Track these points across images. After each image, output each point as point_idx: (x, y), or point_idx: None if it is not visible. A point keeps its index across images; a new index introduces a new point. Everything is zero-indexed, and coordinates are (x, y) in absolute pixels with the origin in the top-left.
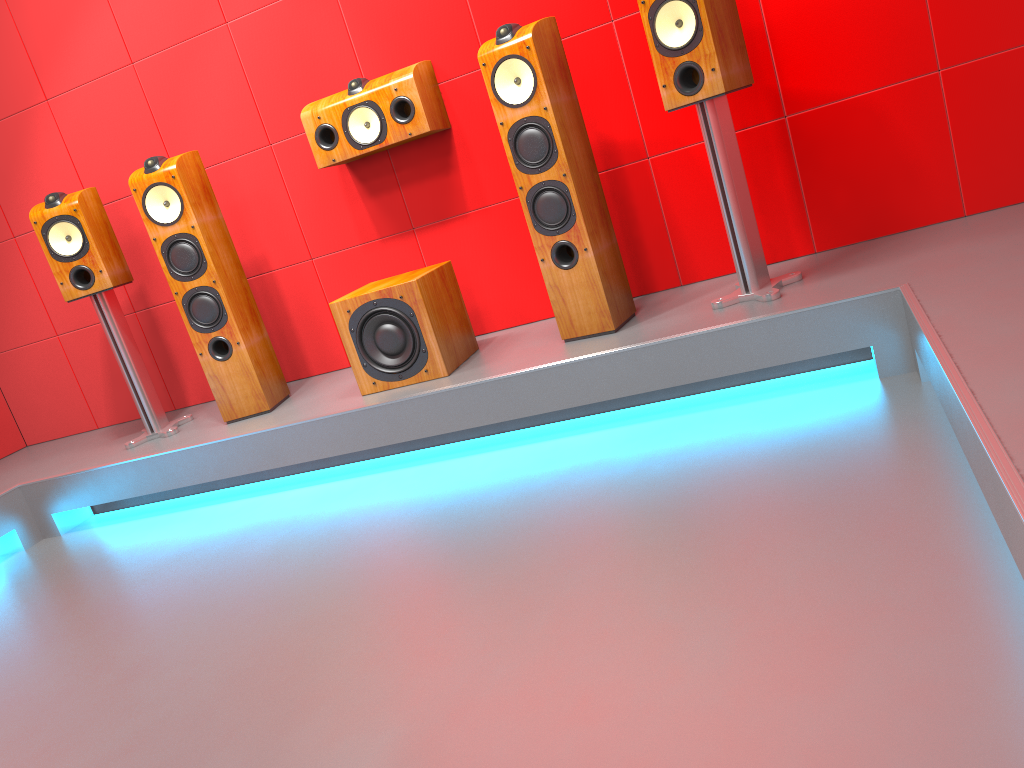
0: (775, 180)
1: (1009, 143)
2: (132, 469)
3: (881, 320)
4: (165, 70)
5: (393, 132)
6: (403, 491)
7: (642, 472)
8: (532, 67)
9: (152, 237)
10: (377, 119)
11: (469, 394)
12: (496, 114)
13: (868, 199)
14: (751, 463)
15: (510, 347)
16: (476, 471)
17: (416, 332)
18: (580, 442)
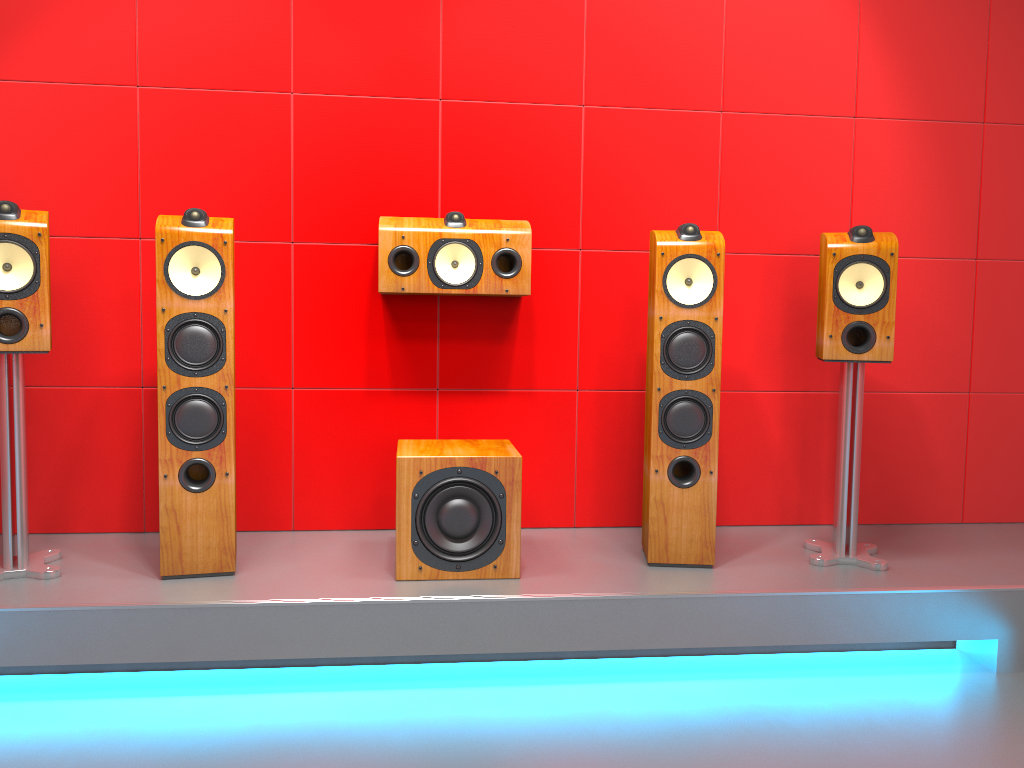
0: (820, 446)
1: (1005, 469)
2: (9, 623)
3: (1011, 615)
4: (182, 111)
5: (487, 282)
6: (497, 724)
7: (853, 747)
8: (716, 274)
9: (160, 306)
10: (473, 262)
11: (576, 609)
12: (657, 306)
13: (891, 486)
14: (987, 756)
15: (562, 555)
16: (588, 710)
17: (500, 517)
18: (703, 691)
